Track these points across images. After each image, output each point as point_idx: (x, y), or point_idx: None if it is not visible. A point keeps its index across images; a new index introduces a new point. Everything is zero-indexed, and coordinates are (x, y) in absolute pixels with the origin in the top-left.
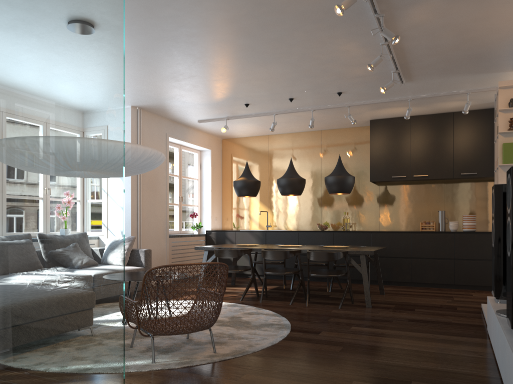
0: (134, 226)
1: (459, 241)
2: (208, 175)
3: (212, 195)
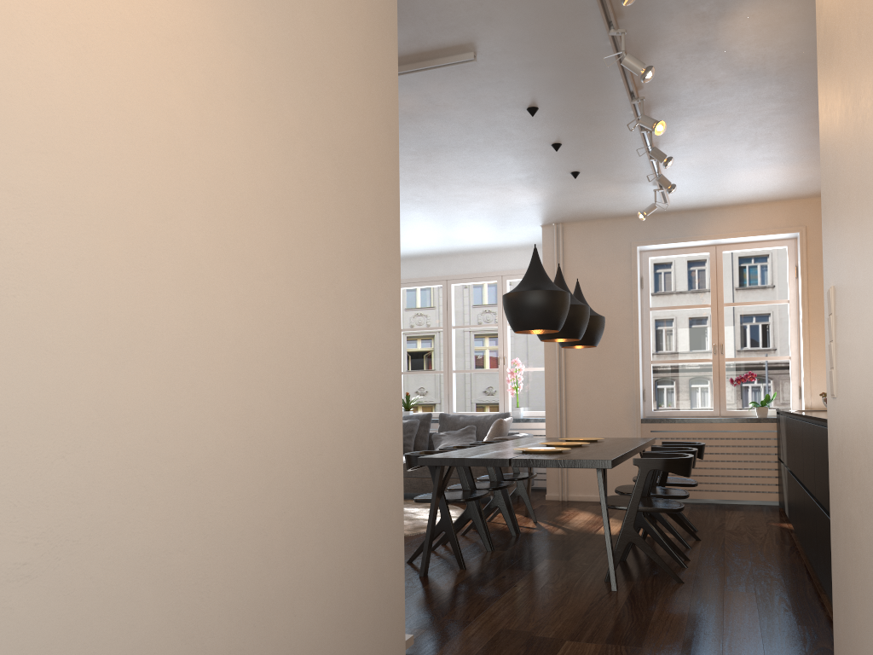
0: (552, 403)
1: None
2: (800, 288)
3: (811, 332)
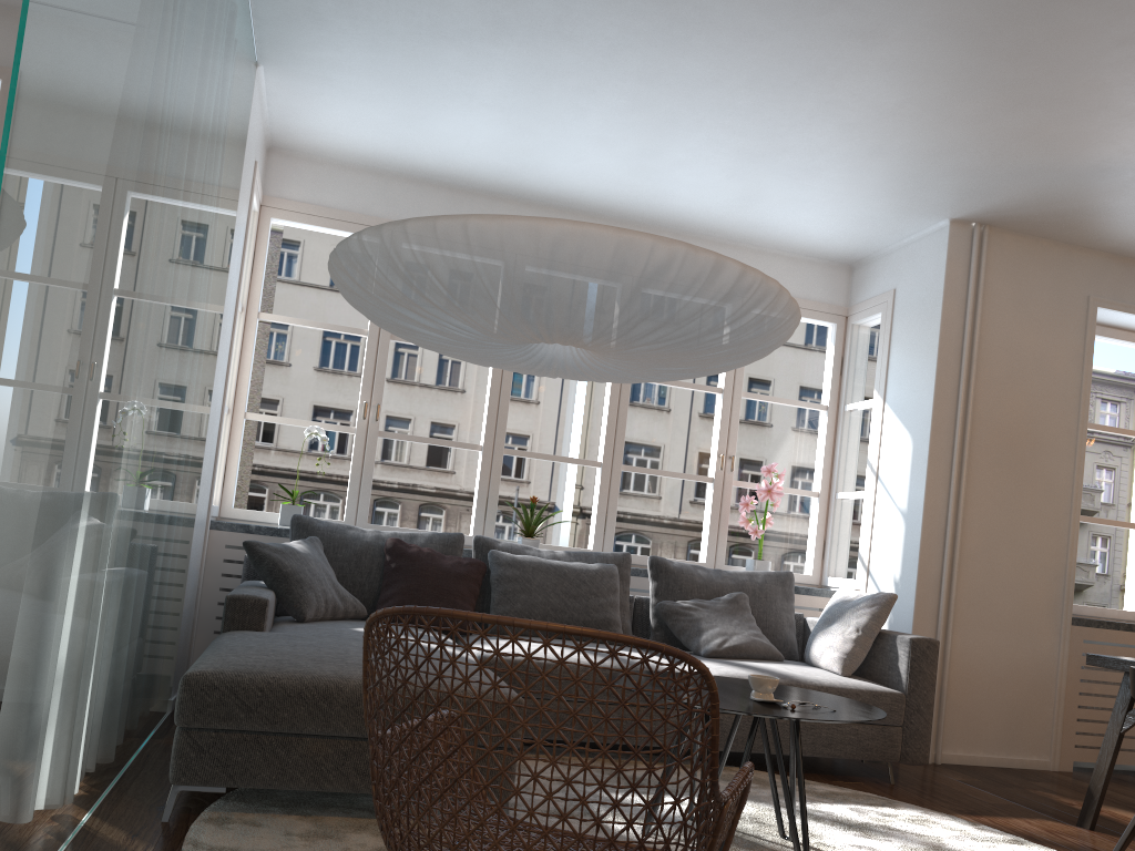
0: (930, 569)
1: None
2: None
3: None
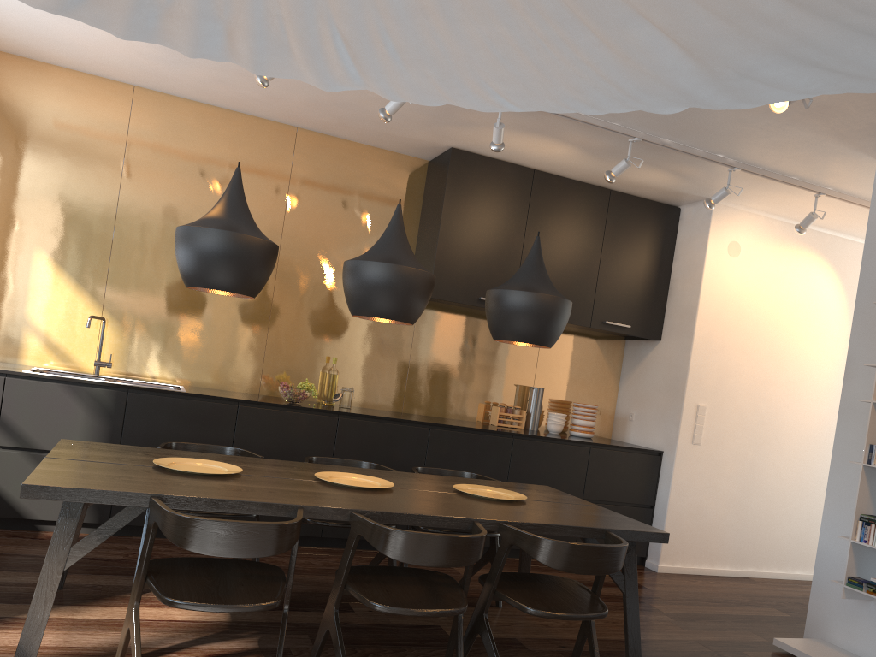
0: None
1: (596, 463)
2: None
3: None
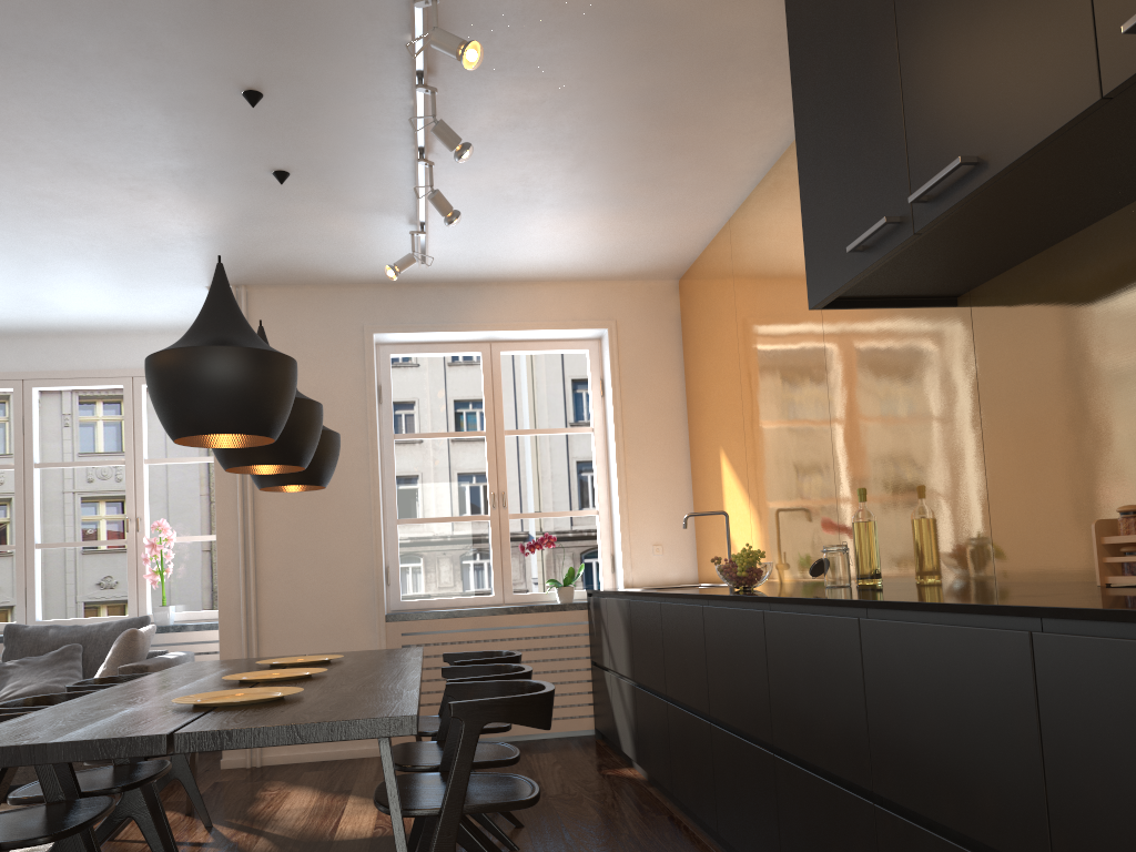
0: (231, 596)
1: (1063, 705)
2: (610, 410)
3: (628, 474)
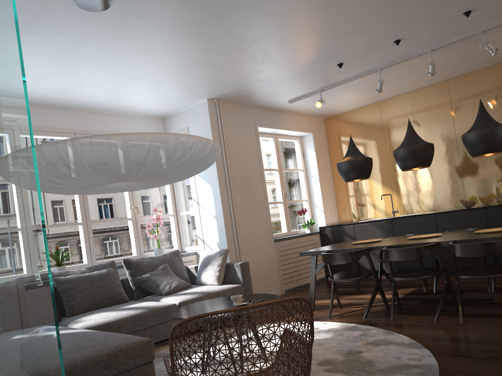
0: (230, 235)
1: None
2: (313, 163)
3: (321, 185)
